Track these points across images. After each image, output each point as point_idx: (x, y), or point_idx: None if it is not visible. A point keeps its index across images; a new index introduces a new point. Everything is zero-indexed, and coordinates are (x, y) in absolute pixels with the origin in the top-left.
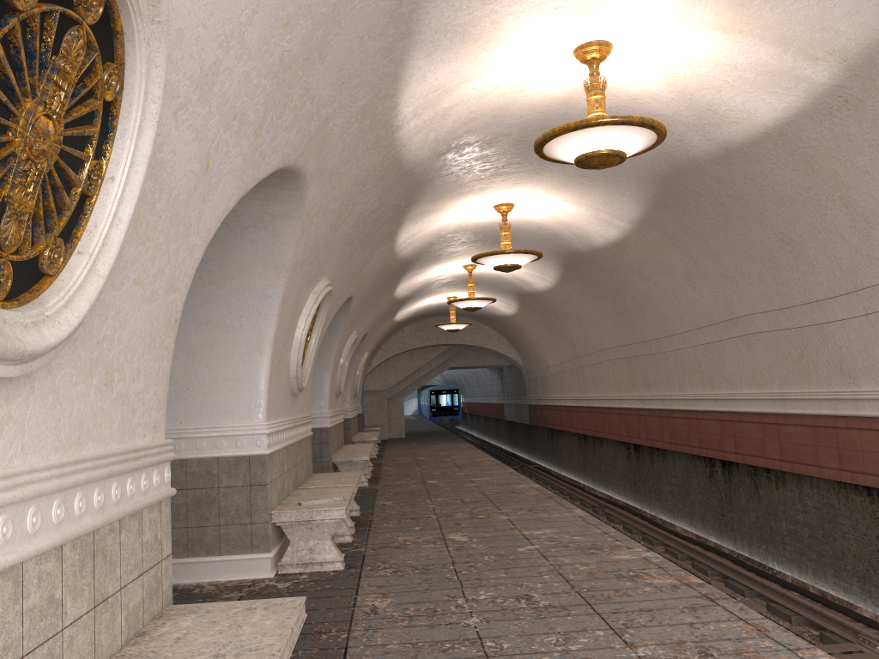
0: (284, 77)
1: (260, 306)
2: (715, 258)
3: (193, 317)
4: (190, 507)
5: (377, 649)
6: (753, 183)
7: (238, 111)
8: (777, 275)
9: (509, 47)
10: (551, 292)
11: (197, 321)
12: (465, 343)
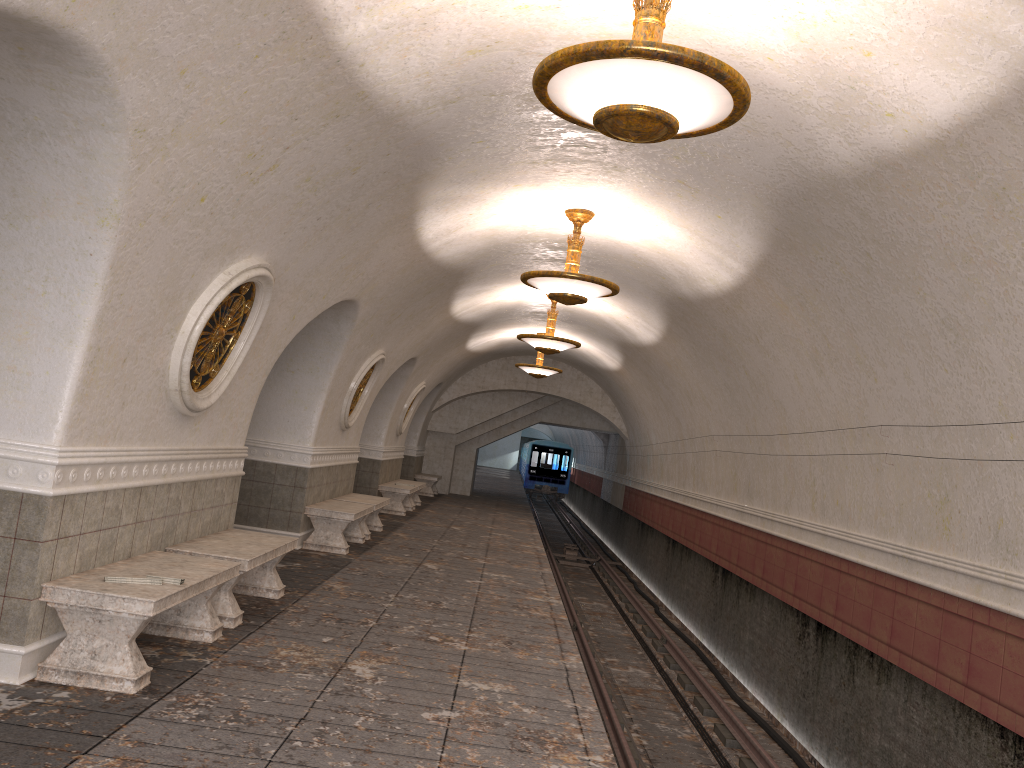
0: None
1: (76, 268)
2: (851, 335)
3: None
4: None
5: None
6: (911, 224)
7: None
8: (930, 374)
9: None
10: (657, 348)
11: None
12: (560, 395)
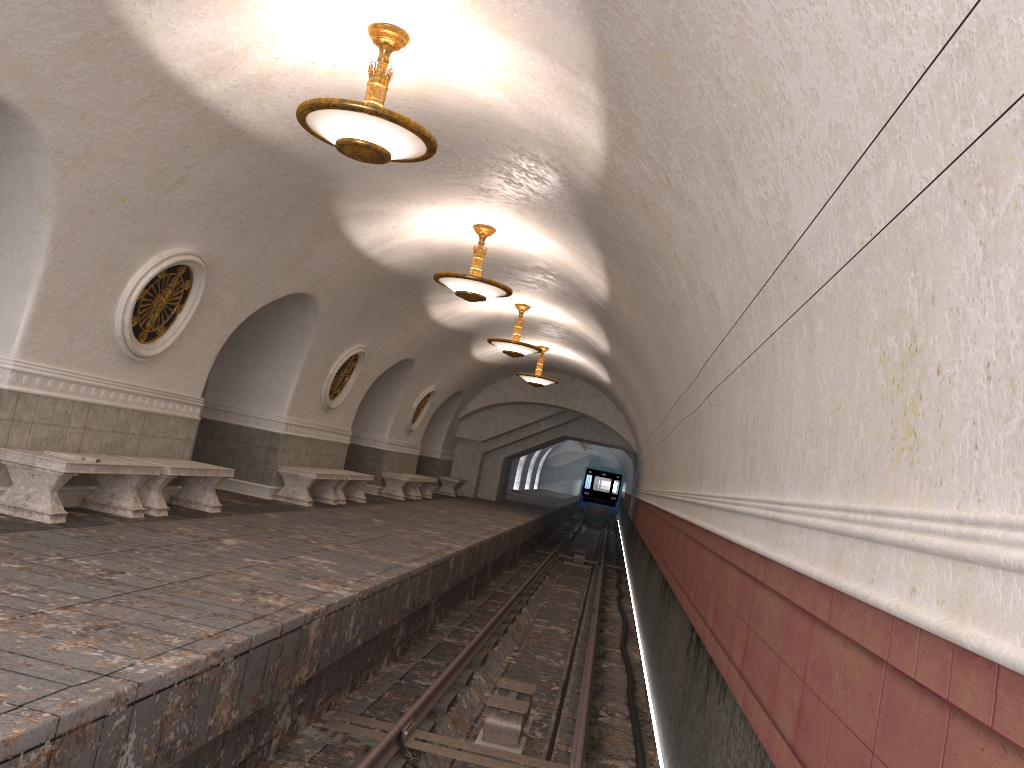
0: None
1: (30, 241)
2: (658, 325)
3: None
4: None
5: None
6: (634, 229)
7: None
8: (682, 349)
9: (278, 14)
10: (613, 356)
11: None
12: (576, 409)
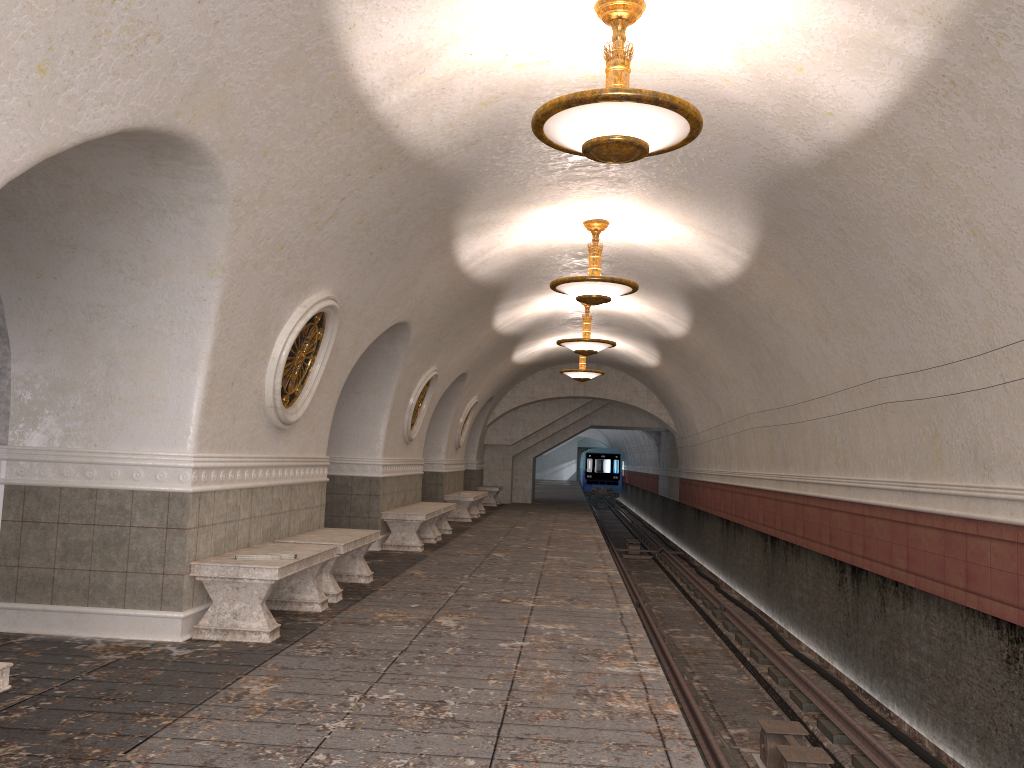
0: None
1: (194, 312)
2: (843, 302)
3: (116, 319)
4: (95, 547)
5: (180, 745)
6: (868, 200)
7: None
8: (909, 326)
9: None
10: (688, 339)
11: (121, 324)
12: (607, 397)
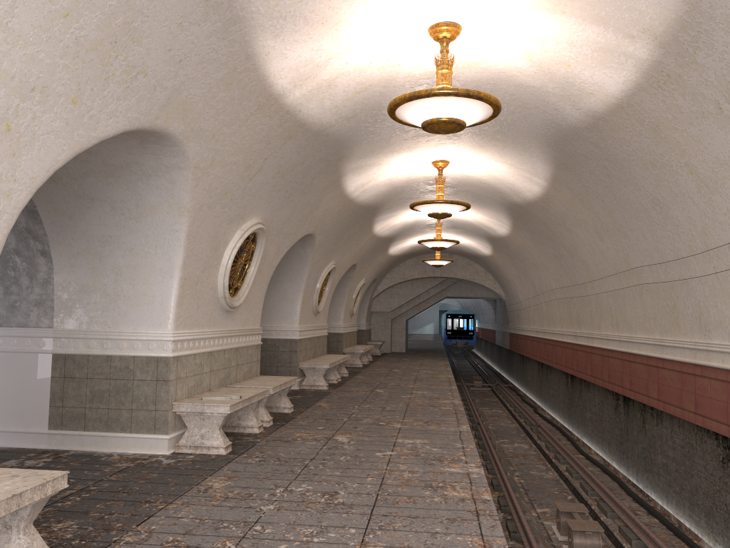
0: (91, 57)
1: (170, 239)
2: (611, 215)
3: (120, 244)
4: (111, 393)
5: (170, 521)
6: (621, 148)
7: (34, 85)
8: (654, 232)
9: (362, 28)
10: (510, 237)
11: (124, 248)
12: (457, 277)
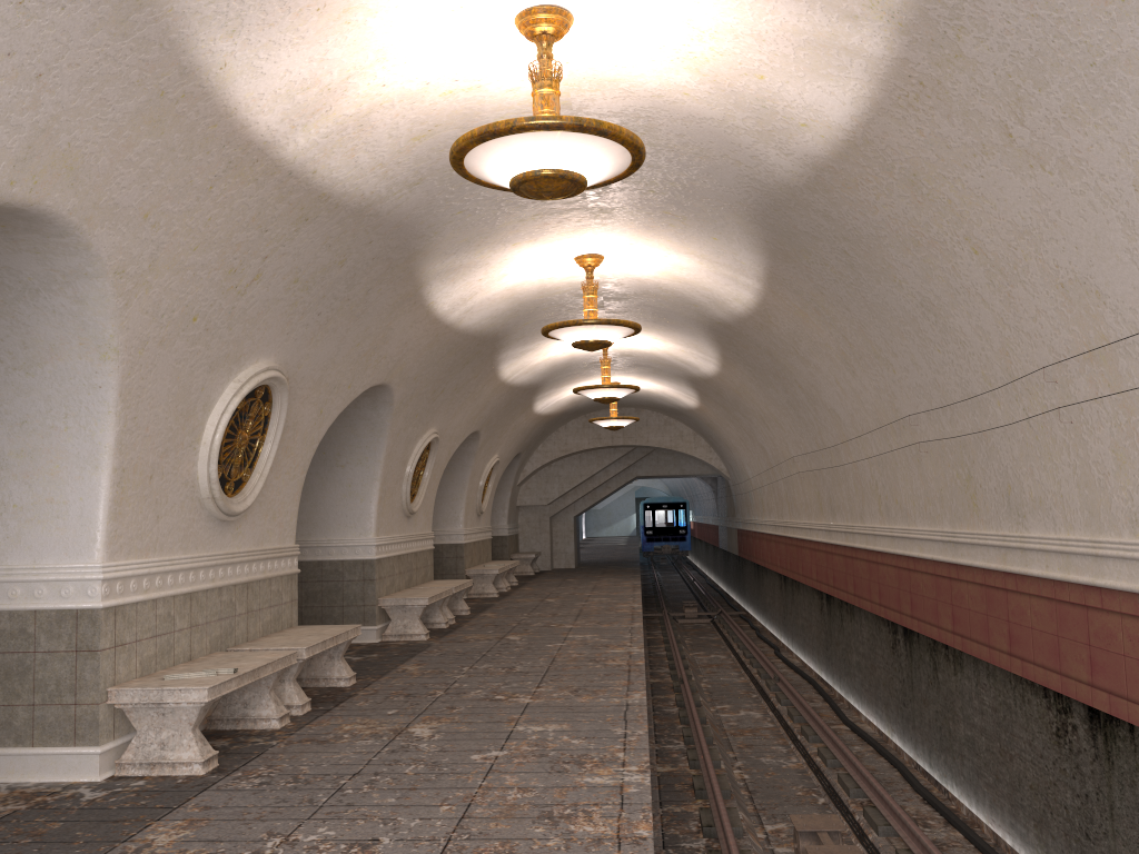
0: None
1: (90, 401)
2: (863, 331)
3: (2, 415)
4: None
5: None
6: (864, 218)
7: None
8: (929, 356)
9: (397, 20)
10: (721, 377)
11: (9, 421)
12: (650, 445)
